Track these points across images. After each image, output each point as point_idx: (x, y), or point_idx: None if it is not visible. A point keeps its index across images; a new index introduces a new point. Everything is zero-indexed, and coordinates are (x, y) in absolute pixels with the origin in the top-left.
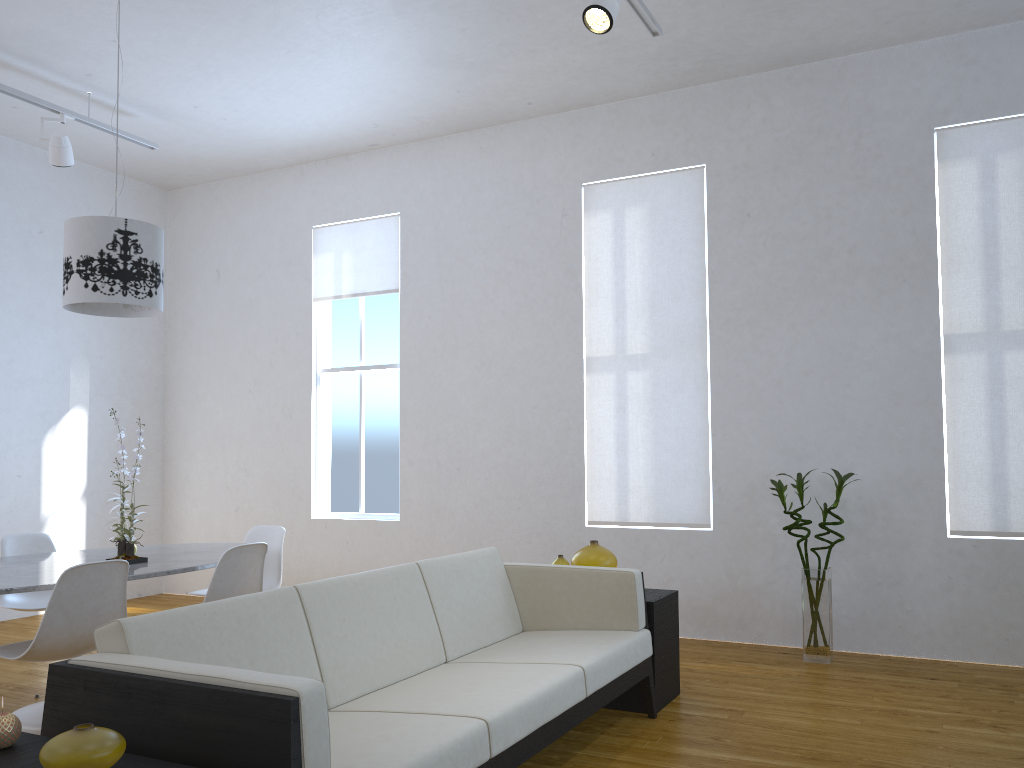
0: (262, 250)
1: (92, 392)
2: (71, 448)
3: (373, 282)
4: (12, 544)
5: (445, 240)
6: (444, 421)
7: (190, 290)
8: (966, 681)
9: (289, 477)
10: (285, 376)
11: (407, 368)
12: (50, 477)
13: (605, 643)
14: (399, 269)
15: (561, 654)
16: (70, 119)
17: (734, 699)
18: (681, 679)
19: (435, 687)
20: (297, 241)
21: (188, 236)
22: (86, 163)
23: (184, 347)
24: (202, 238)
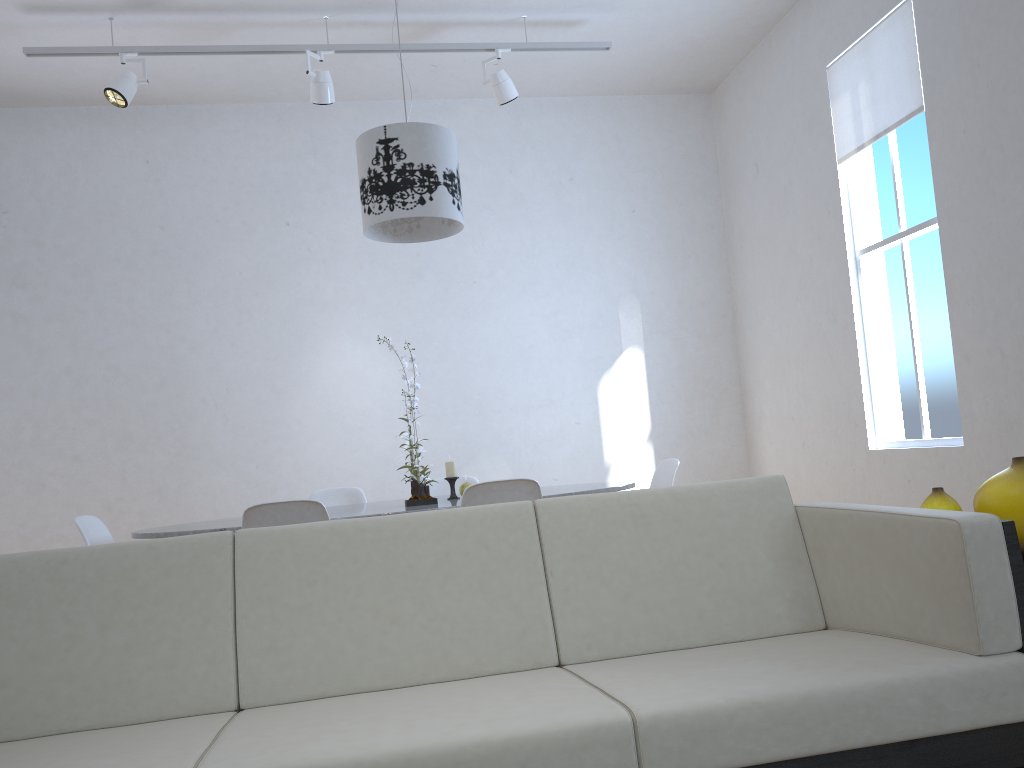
0: (786, 121)
1: (645, 331)
2: (629, 391)
3: (893, 110)
4: (437, 487)
5: (969, 2)
6: (1001, 286)
7: (738, 197)
8: None
9: (842, 399)
10: (824, 271)
11: (946, 218)
12: (609, 422)
13: (828, 673)
14: (919, 77)
15: (687, 682)
16: (544, 54)
17: None
18: None
19: (381, 704)
20: (814, 94)
21: (730, 136)
22: (610, 95)
23: (742, 263)
24: (740, 133)
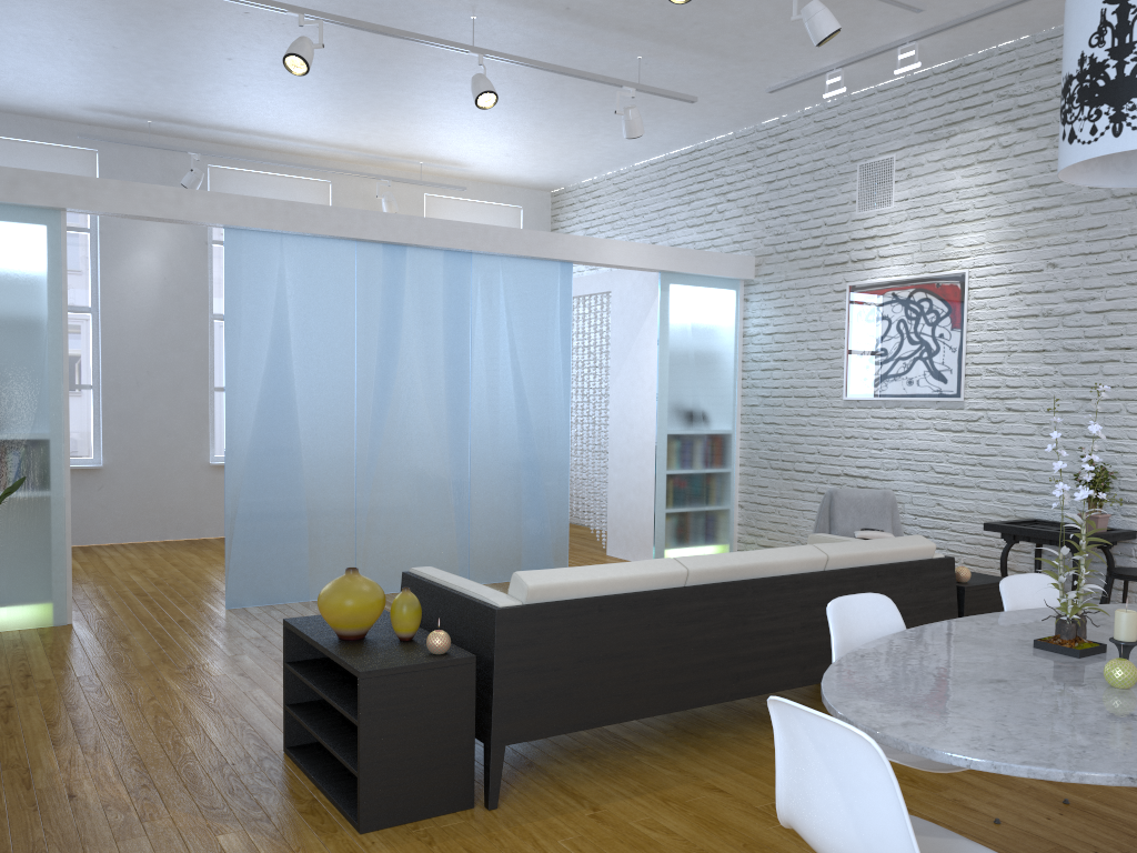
0: None
1: None
2: None
3: None
4: None
5: None
6: None
7: None
8: (1, 698)
9: None
10: None
11: None
12: None
13: None
14: None
15: None
16: None
17: (259, 732)
18: (207, 773)
19: None
20: None
21: None
22: None
23: None
24: None
